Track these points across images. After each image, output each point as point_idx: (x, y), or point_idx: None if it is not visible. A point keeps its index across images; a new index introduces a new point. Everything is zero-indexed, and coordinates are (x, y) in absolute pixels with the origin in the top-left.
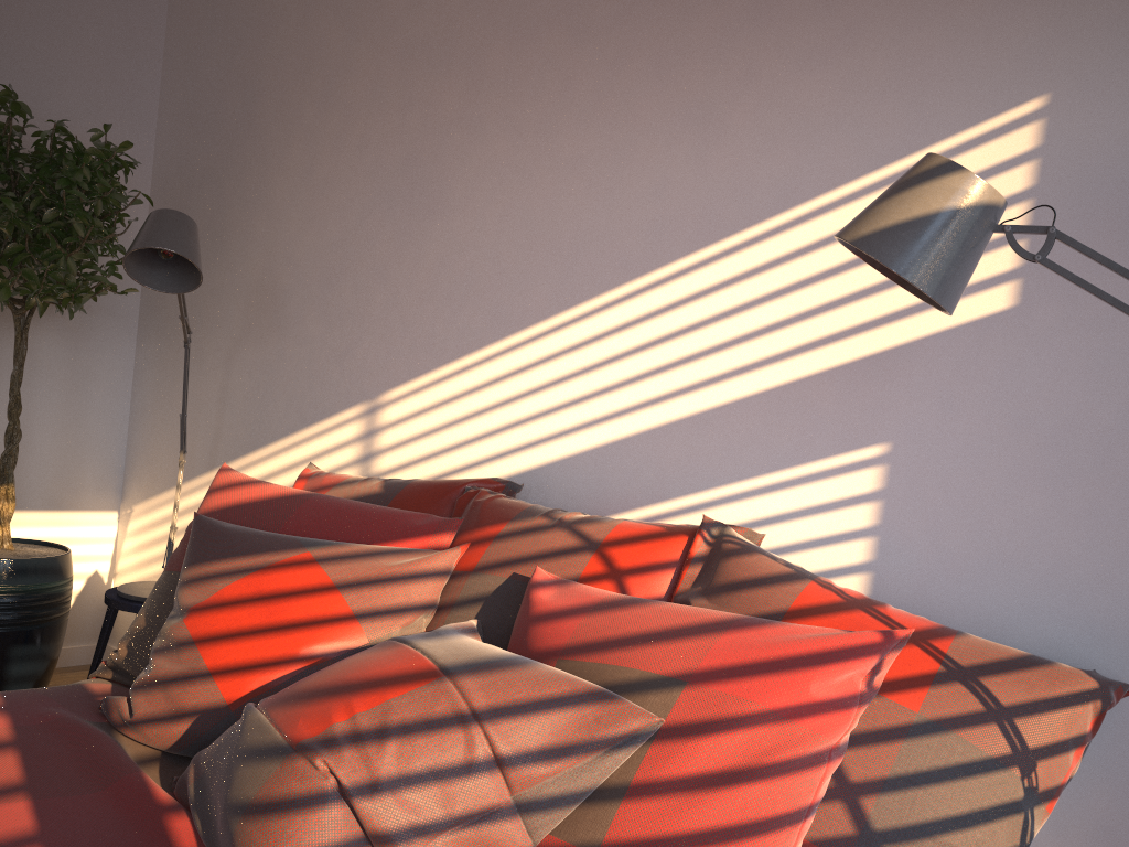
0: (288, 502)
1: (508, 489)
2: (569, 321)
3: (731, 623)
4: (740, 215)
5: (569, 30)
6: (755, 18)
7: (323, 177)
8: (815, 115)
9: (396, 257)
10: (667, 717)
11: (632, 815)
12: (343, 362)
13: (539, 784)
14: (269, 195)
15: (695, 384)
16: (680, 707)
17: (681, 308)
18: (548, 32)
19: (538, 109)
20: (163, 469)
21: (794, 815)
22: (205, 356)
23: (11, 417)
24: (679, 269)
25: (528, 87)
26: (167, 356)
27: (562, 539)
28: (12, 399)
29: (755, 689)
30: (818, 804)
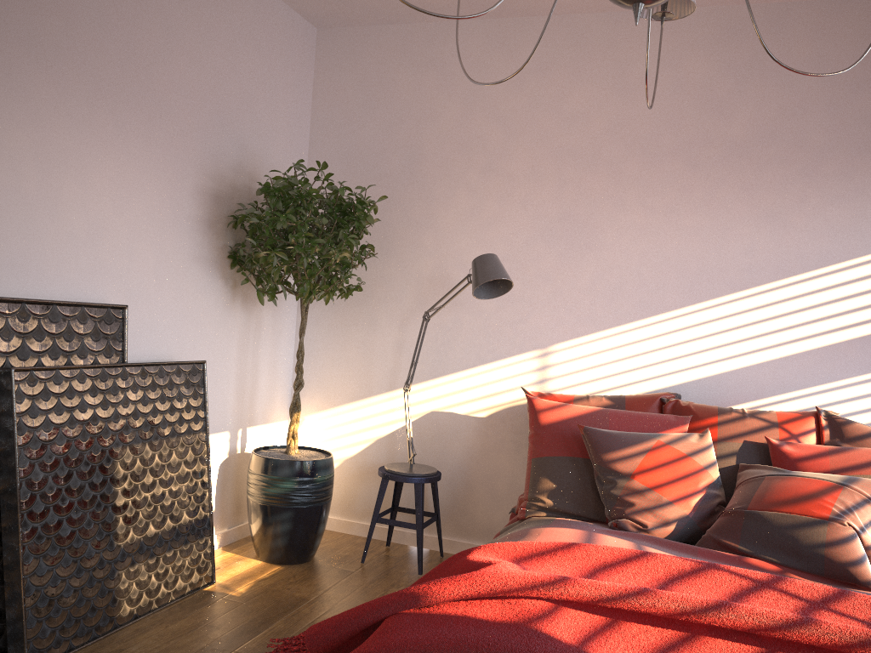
0: (600, 414)
1: (676, 397)
2: (694, 311)
3: None
4: (800, 266)
5: (685, 162)
6: (804, 175)
7: (489, 216)
8: (839, 225)
9: (558, 269)
10: None
11: None
12: (516, 326)
13: None
14: (437, 223)
15: (777, 344)
16: None
17: (767, 307)
18: (670, 160)
19: (665, 200)
20: (338, 391)
21: None
22: (378, 319)
23: (298, 368)
24: (765, 289)
25: (657, 187)
26: (334, 318)
27: (757, 422)
28: (301, 357)
29: None
30: None
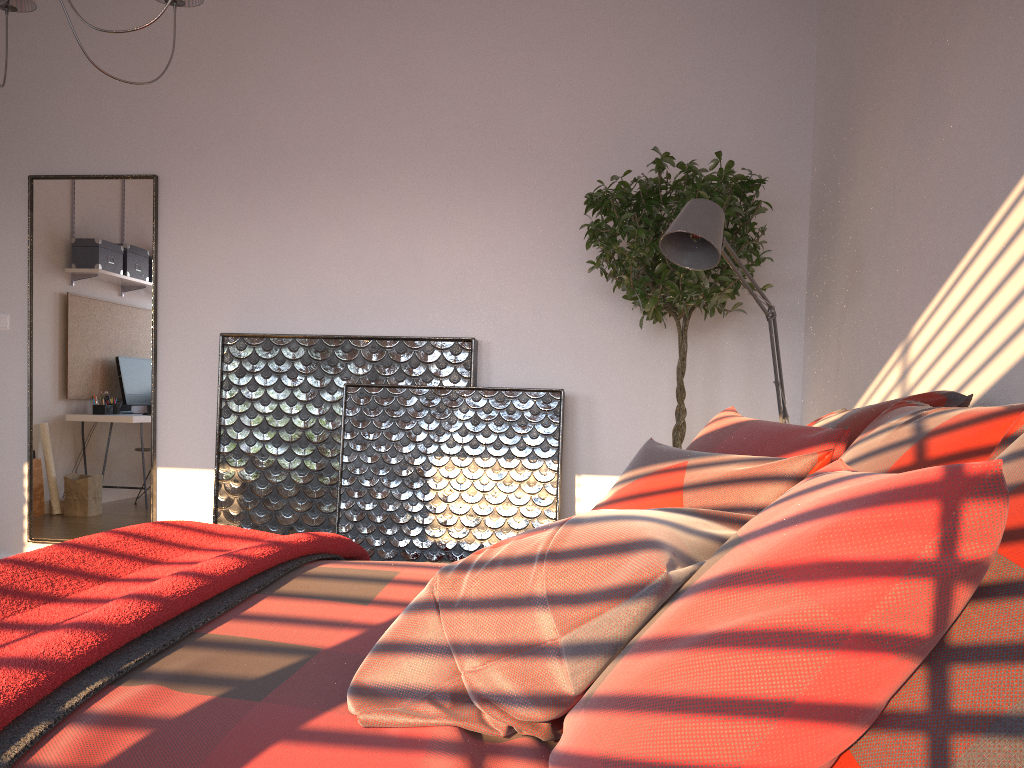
0: (730, 428)
1: (950, 401)
2: (1023, 190)
3: (840, 479)
4: None
5: None
6: None
7: (880, 132)
8: None
9: (916, 185)
10: (701, 576)
11: (618, 671)
12: (890, 307)
13: (576, 629)
14: (856, 169)
15: None
16: (715, 566)
17: None
18: None
19: None
20: None
21: (756, 705)
22: (829, 333)
23: (678, 400)
24: None
25: None
26: (814, 341)
27: (899, 434)
28: (677, 386)
29: (768, 543)
30: (825, 709)
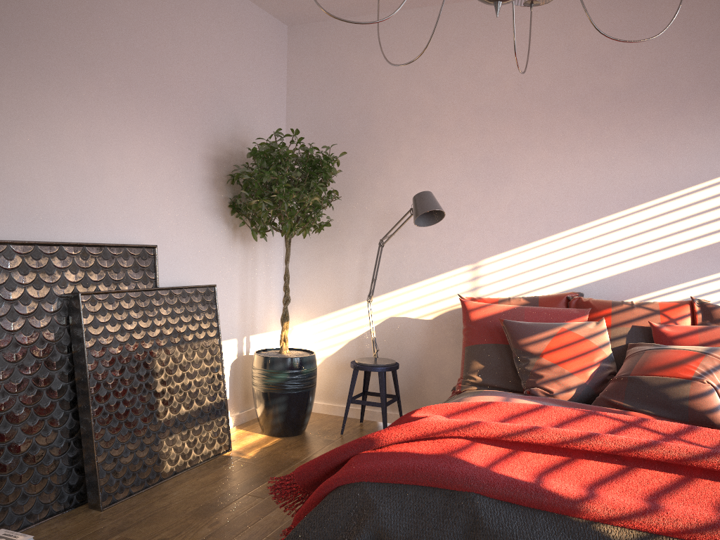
0: (517, 310)
1: (579, 295)
2: (592, 226)
3: None
4: (675, 186)
5: (579, 109)
6: (675, 113)
7: (427, 163)
8: (705, 151)
9: (483, 200)
10: None
11: None
12: (452, 247)
13: None
14: (387, 170)
15: (659, 249)
16: None
17: (650, 220)
18: (567, 109)
19: (565, 140)
20: (318, 305)
21: None
22: (345, 248)
23: (285, 288)
24: (647, 206)
25: (558, 131)
26: (312, 249)
27: (642, 311)
28: (287, 279)
29: None
30: None
